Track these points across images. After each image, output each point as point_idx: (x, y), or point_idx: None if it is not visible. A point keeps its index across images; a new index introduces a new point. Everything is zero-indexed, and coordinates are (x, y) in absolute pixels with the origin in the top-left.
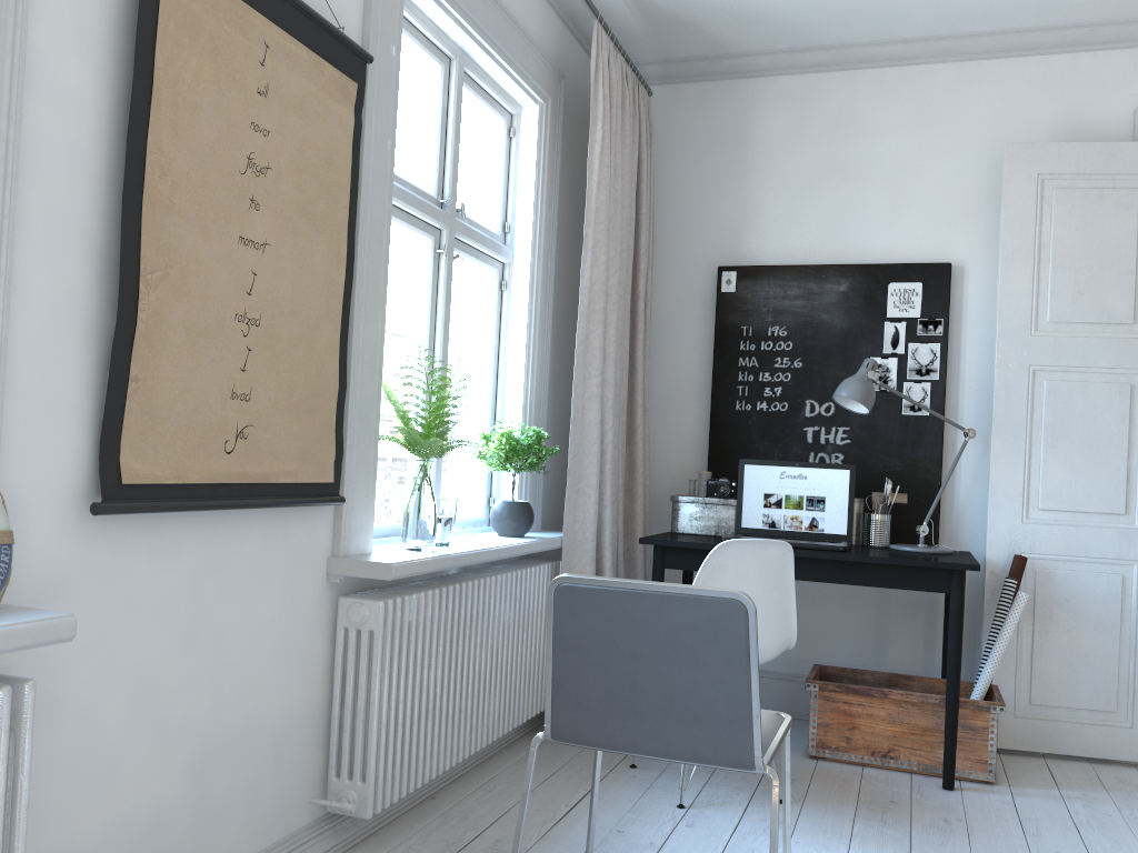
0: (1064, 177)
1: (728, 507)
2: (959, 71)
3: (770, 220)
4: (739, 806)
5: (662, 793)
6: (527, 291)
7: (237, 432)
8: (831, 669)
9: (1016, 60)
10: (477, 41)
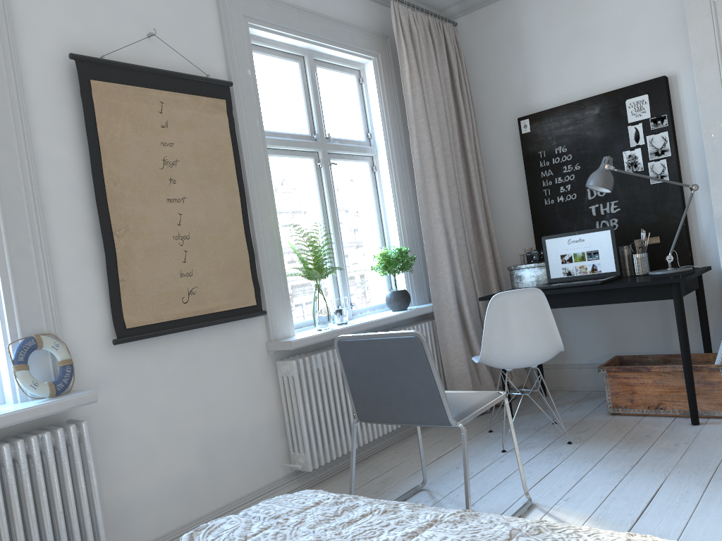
0: None
1: (541, 267)
2: None
3: (544, 80)
4: (540, 448)
5: (498, 445)
6: (387, 169)
7: (188, 292)
8: (626, 357)
9: None
10: (313, 43)
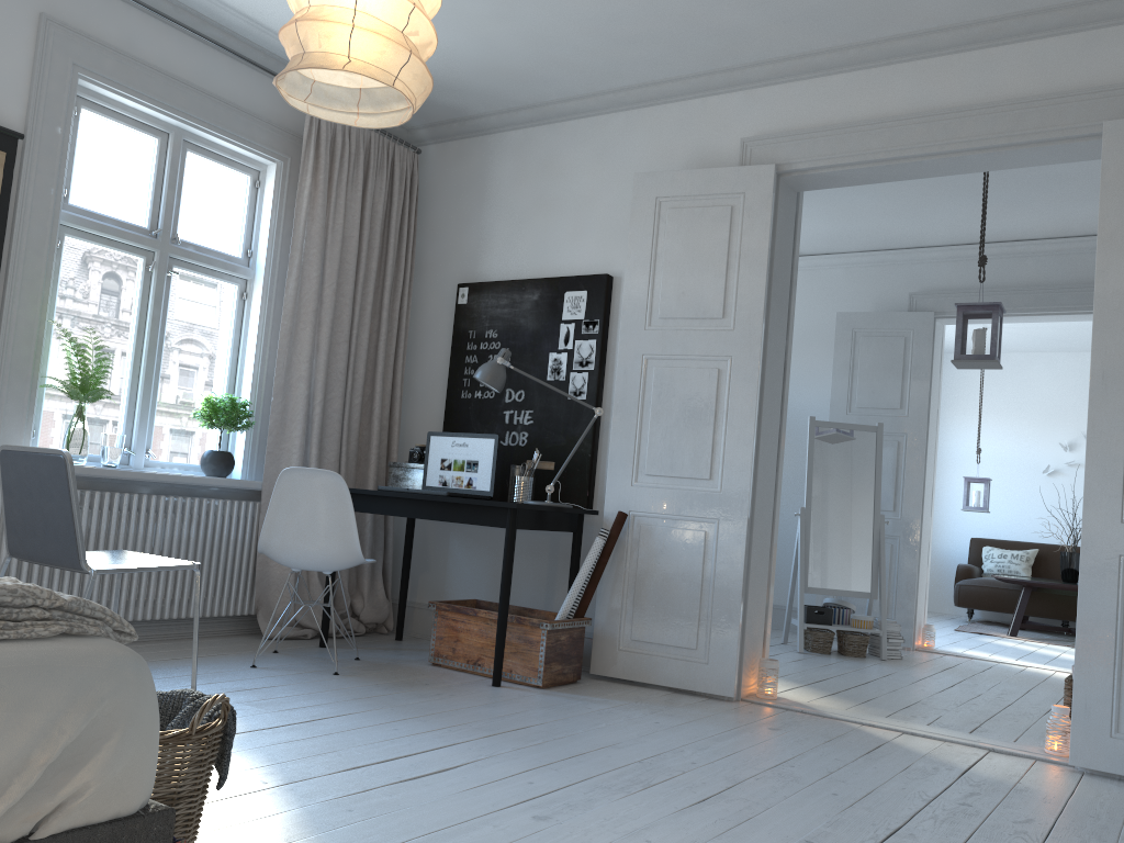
0: (675, 198)
1: (420, 470)
2: (627, 118)
3: (497, 245)
4: (298, 672)
5: (259, 662)
6: (260, 300)
7: None
8: (483, 602)
9: (665, 106)
10: (182, 120)
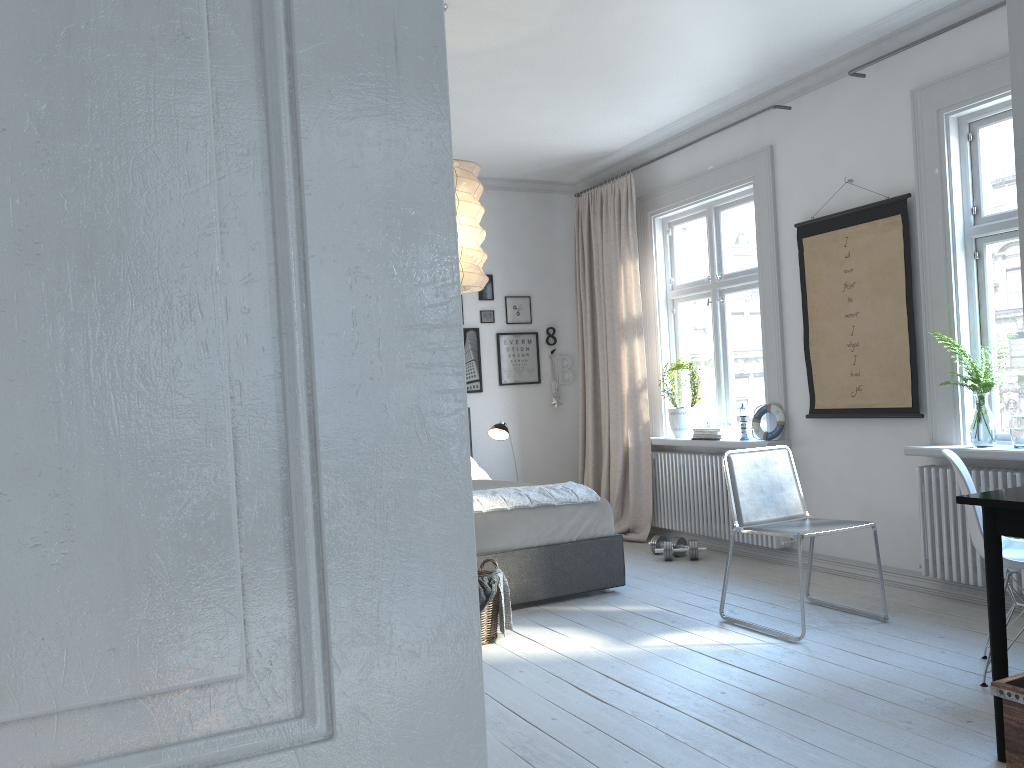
0: None
1: None
2: None
3: None
4: (978, 672)
5: (1021, 660)
6: None
7: (856, 388)
8: None
9: None
10: None
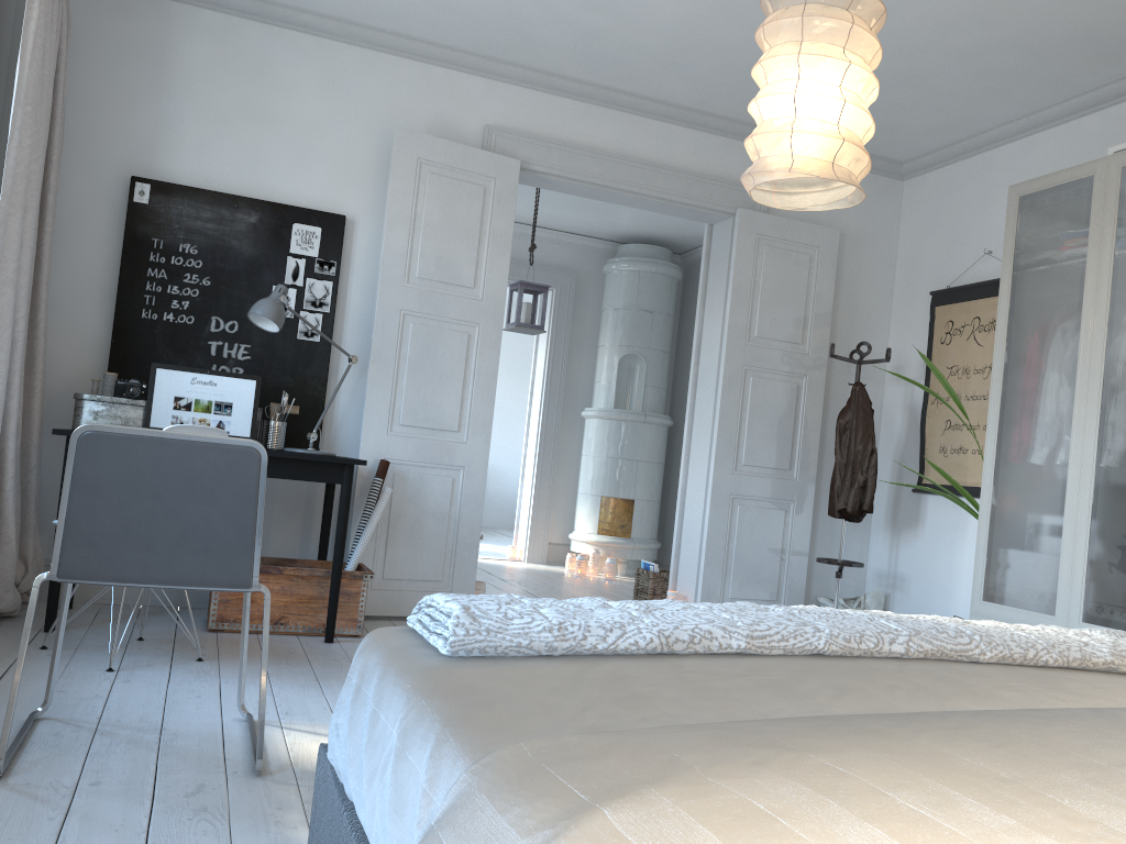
0: (436, 165)
1: (137, 407)
2: (362, 56)
3: (187, 143)
4: (165, 666)
5: (87, 663)
6: None
7: None
8: None
9: (406, 61)
10: None
